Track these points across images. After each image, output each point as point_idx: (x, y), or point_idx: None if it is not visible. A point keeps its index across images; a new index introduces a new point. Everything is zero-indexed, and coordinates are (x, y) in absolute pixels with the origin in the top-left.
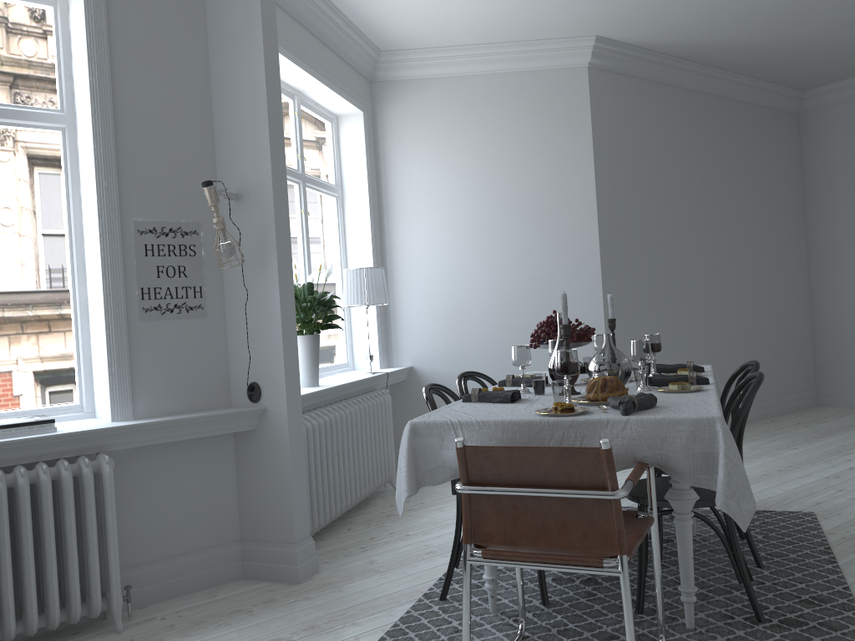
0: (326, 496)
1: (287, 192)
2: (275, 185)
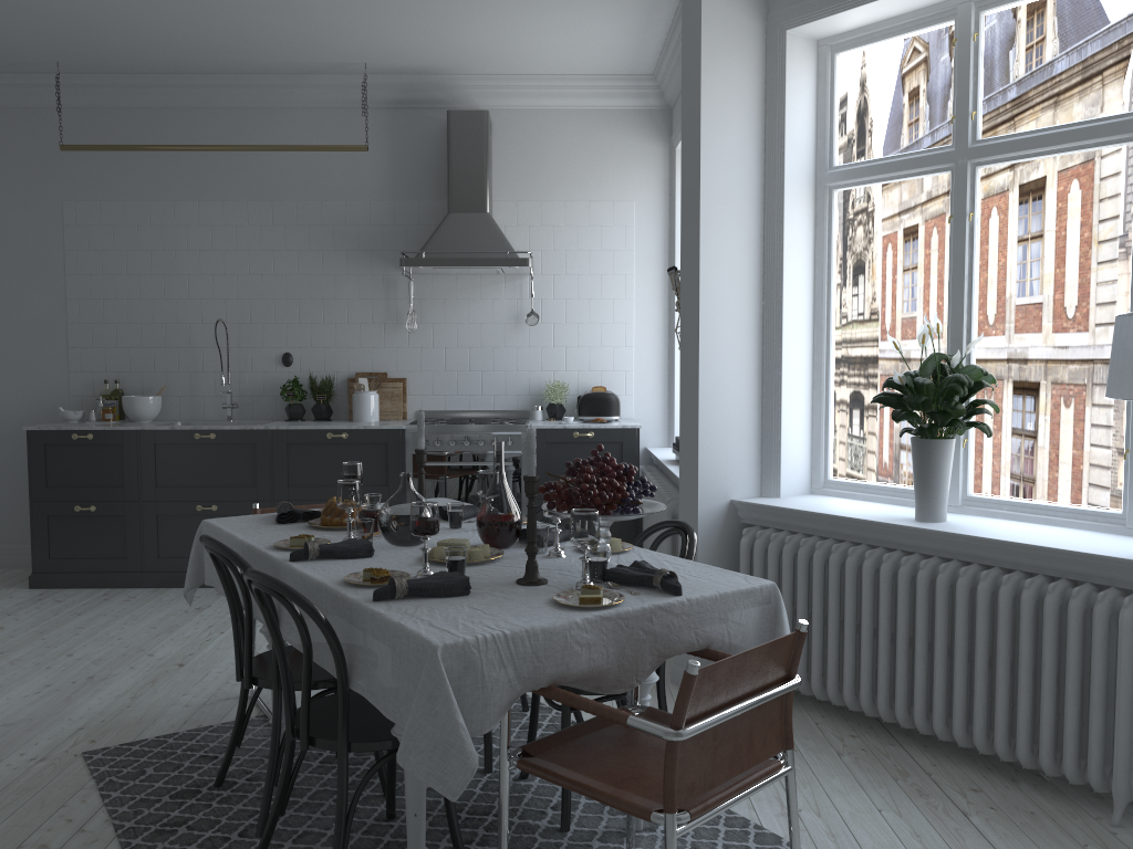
0: (811, 656)
1: (699, 263)
2: (684, 260)
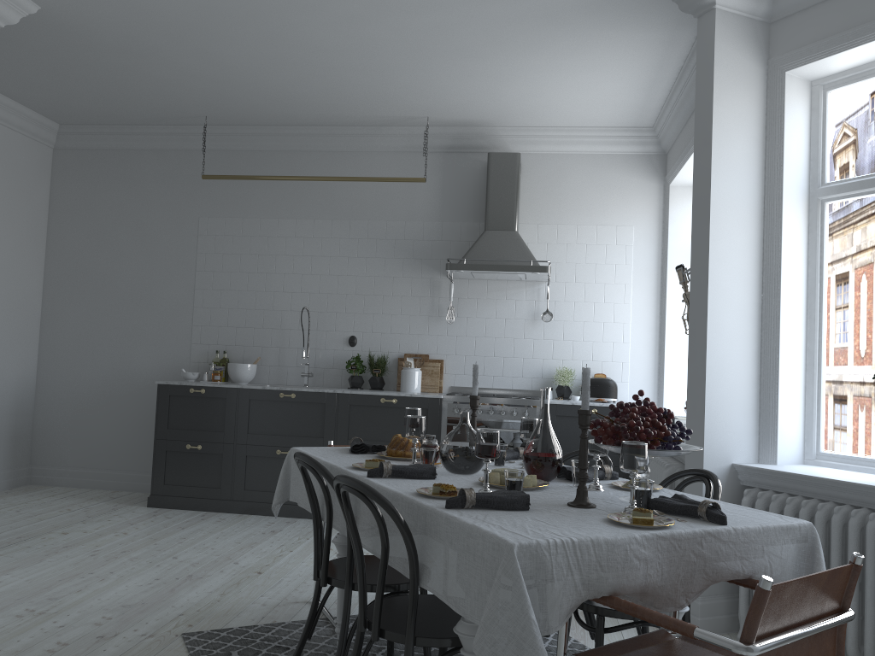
0: None
1: (708, 258)
2: (694, 256)
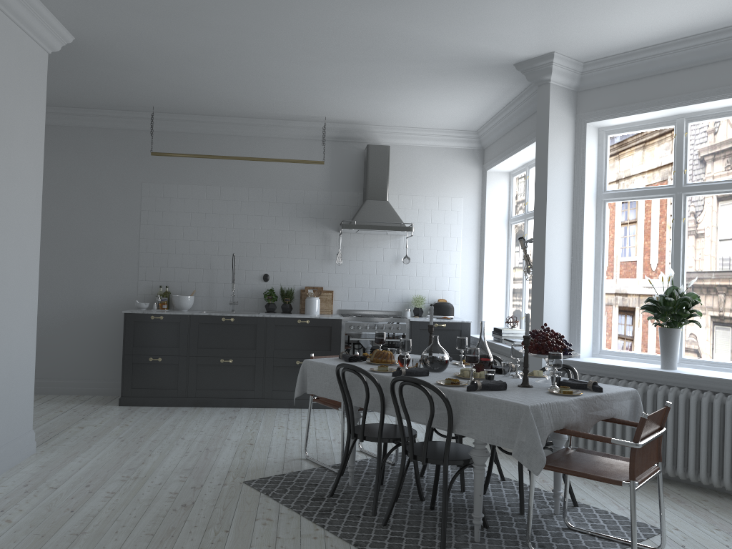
0: None
1: (545, 236)
2: (535, 234)
